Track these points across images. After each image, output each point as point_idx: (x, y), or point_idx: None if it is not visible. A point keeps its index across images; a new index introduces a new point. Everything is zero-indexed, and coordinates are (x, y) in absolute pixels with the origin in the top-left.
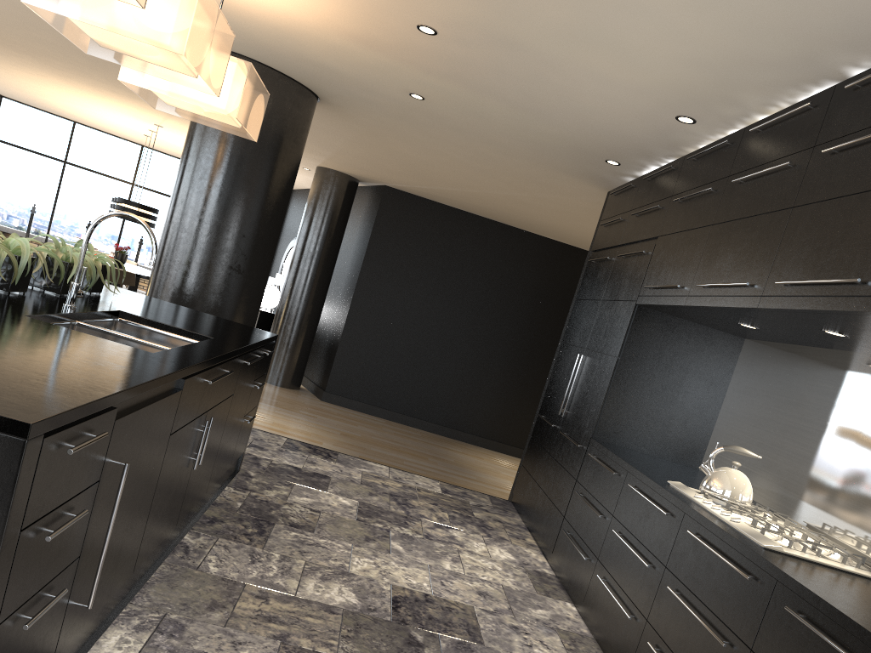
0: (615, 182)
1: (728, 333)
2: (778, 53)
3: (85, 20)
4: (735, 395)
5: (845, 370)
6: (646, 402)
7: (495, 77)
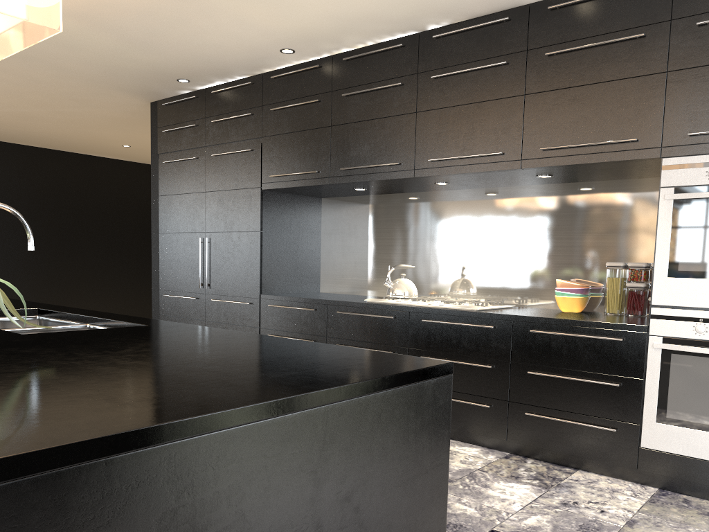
0: (167, 94)
1: (313, 197)
2: (399, 15)
3: None
4: (331, 237)
5: (419, 203)
6: (284, 257)
7: (134, 18)
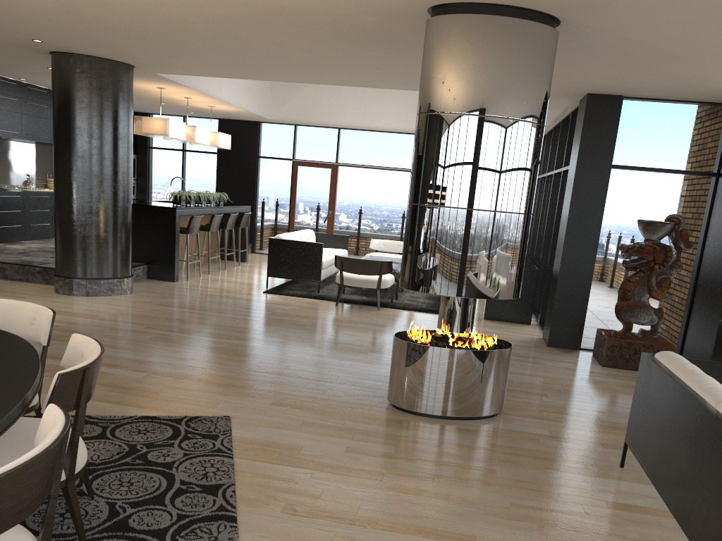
0: None
1: None
2: None
3: (197, 144)
4: None
5: None
6: None
7: None
